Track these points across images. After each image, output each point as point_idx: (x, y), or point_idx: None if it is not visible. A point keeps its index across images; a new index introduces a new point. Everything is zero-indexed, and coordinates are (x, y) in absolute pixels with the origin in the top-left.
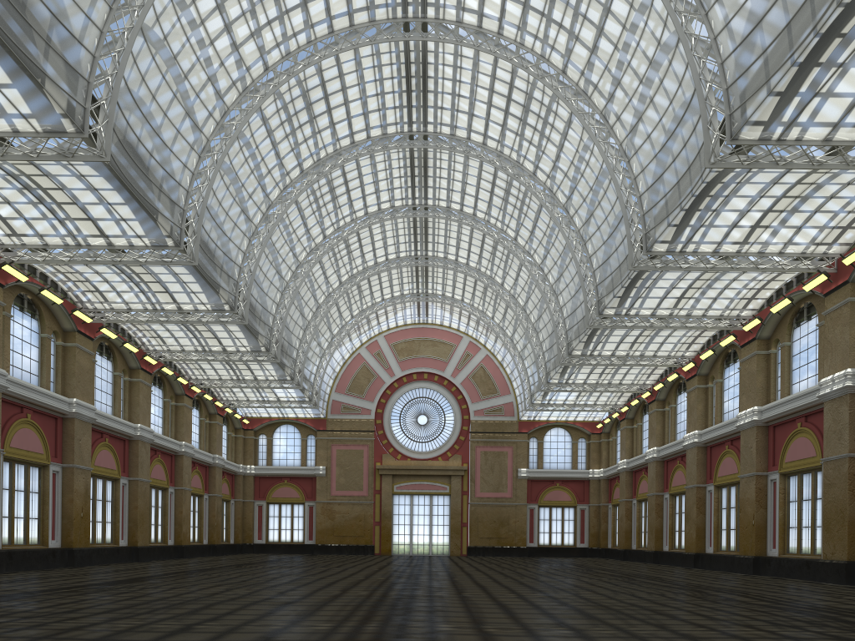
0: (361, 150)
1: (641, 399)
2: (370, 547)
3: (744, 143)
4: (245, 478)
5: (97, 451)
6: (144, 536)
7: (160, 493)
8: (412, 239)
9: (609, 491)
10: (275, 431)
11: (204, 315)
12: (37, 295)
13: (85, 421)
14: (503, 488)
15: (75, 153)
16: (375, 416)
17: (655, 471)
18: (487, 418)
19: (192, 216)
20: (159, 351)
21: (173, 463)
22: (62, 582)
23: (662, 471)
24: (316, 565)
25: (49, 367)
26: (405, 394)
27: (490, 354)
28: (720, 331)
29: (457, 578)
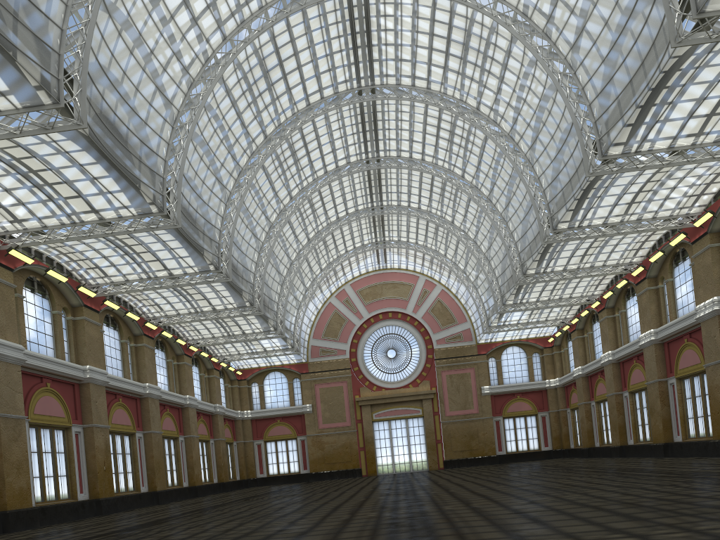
0: (316, 111)
1: (590, 310)
2: (358, 471)
3: (711, 15)
4: (244, 422)
5: (112, 410)
6: (161, 481)
7: (172, 442)
8: (364, 200)
9: (566, 397)
10: (265, 379)
11: (193, 277)
12: (44, 275)
13: (99, 384)
14: (469, 405)
15: (55, 126)
16: (349, 355)
17: (612, 372)
18: (448, 345)
19: (172, 184)
20: (157, 317)
21: (180, 415)
22: (86, 533)
23: (619, 372)
24: (315, 491)
25: (62, 340)
26: (374, 333)
27: (445, 288)
28: (665, 234)
29: (452, 490)
